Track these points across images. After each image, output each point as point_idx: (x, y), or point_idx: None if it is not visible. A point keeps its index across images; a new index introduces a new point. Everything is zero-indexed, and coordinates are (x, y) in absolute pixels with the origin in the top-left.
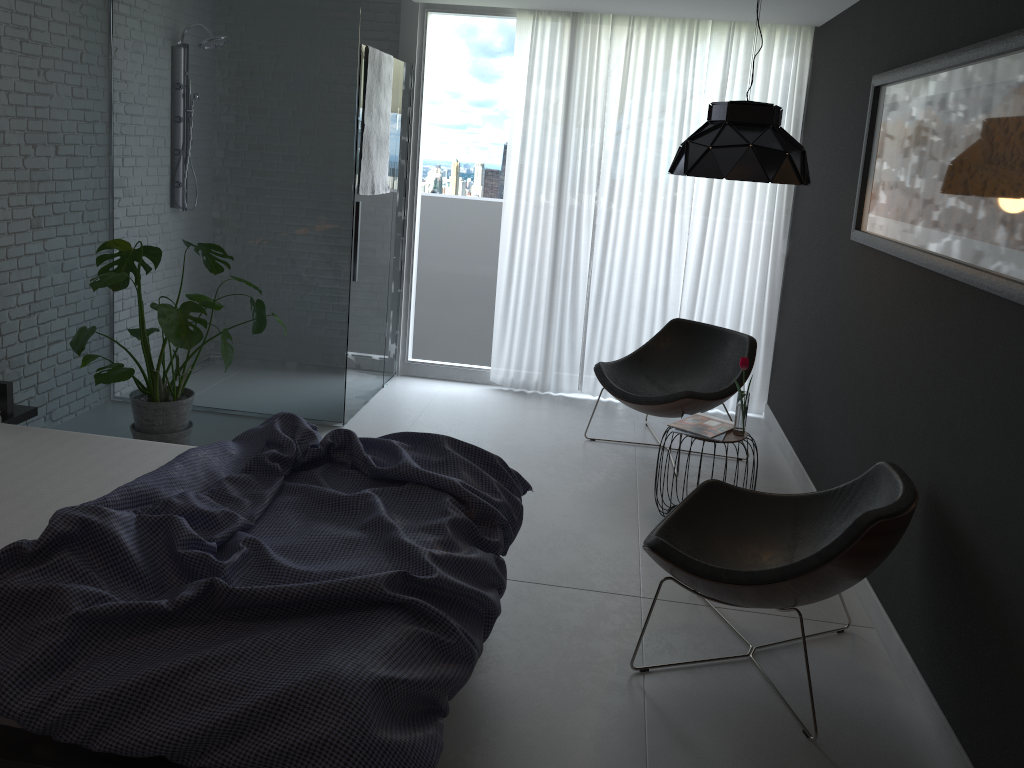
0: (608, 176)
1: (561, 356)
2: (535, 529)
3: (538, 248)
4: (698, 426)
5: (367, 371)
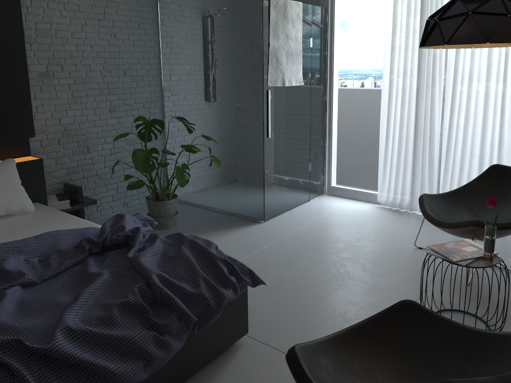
0: (454, 63)
1: (423, 188)
2: (318, 309)
3: (406, 116)
4: (453, 250)
5: (289, 191)
